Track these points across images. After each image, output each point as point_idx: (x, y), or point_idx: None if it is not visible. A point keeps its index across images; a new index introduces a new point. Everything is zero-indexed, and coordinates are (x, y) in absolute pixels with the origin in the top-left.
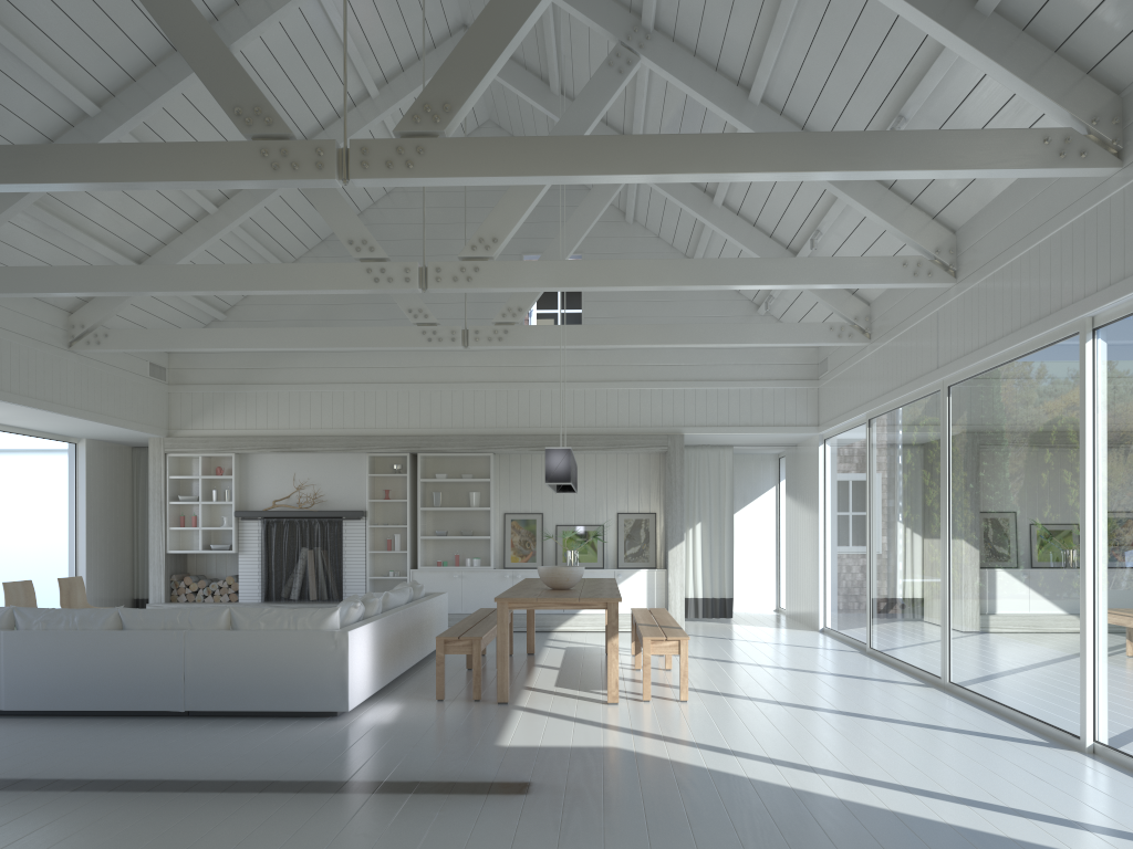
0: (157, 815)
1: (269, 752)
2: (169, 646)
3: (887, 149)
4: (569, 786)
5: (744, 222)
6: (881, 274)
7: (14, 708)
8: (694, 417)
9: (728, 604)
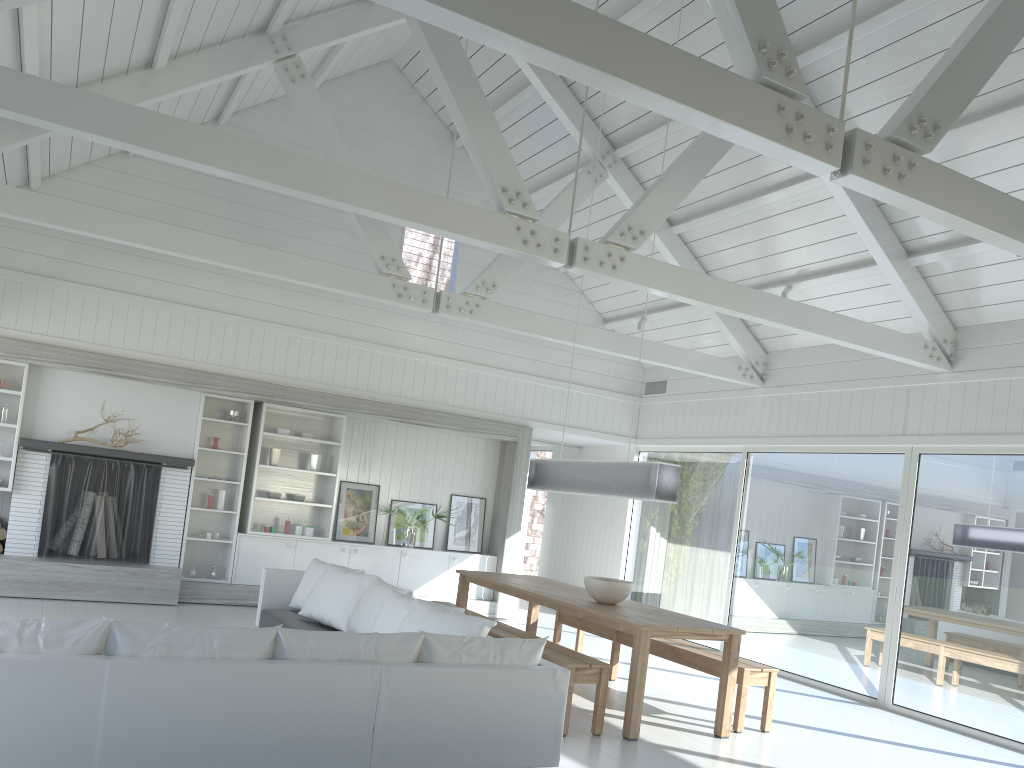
0: None
1: None
2: (360, 686)
3: None
4: None
5: (689, 254)
6: (910, 351)
7: None
8: (540, 412)
9: None
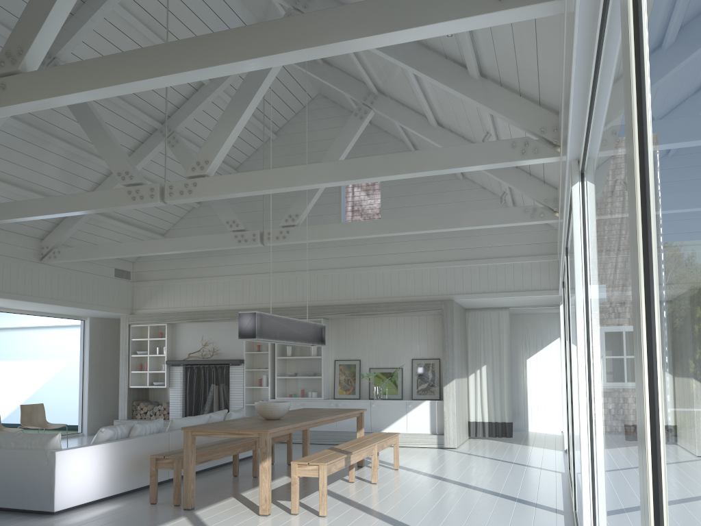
0: None
1: None
2: None
3: (337, 23)
4: None
5: (454, 136)
6: (493, 156)
7: None
8: (462, 287)
9: (508, 426)
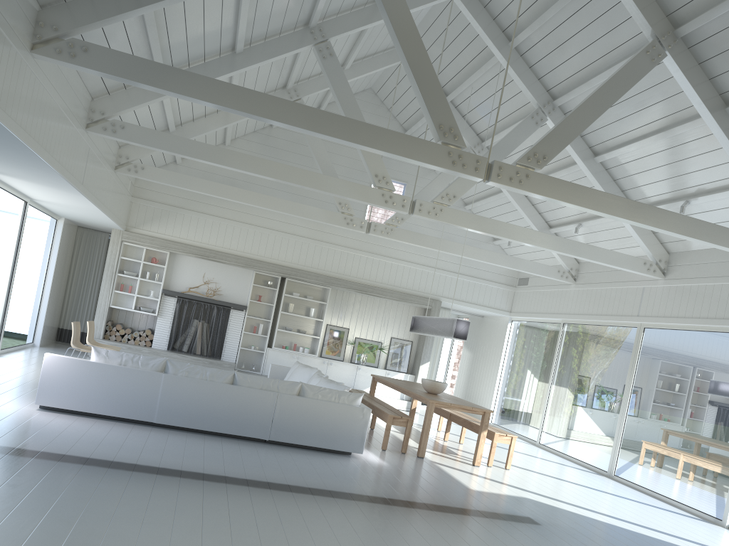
0: (391, 518)
1: (363, 478)
2: (267, 400)
3: (727, 237)
4: (550, 522)
5: (528, 202)
6: (633, 266)
7: (162, 422)
8: (448, 292)
9: None
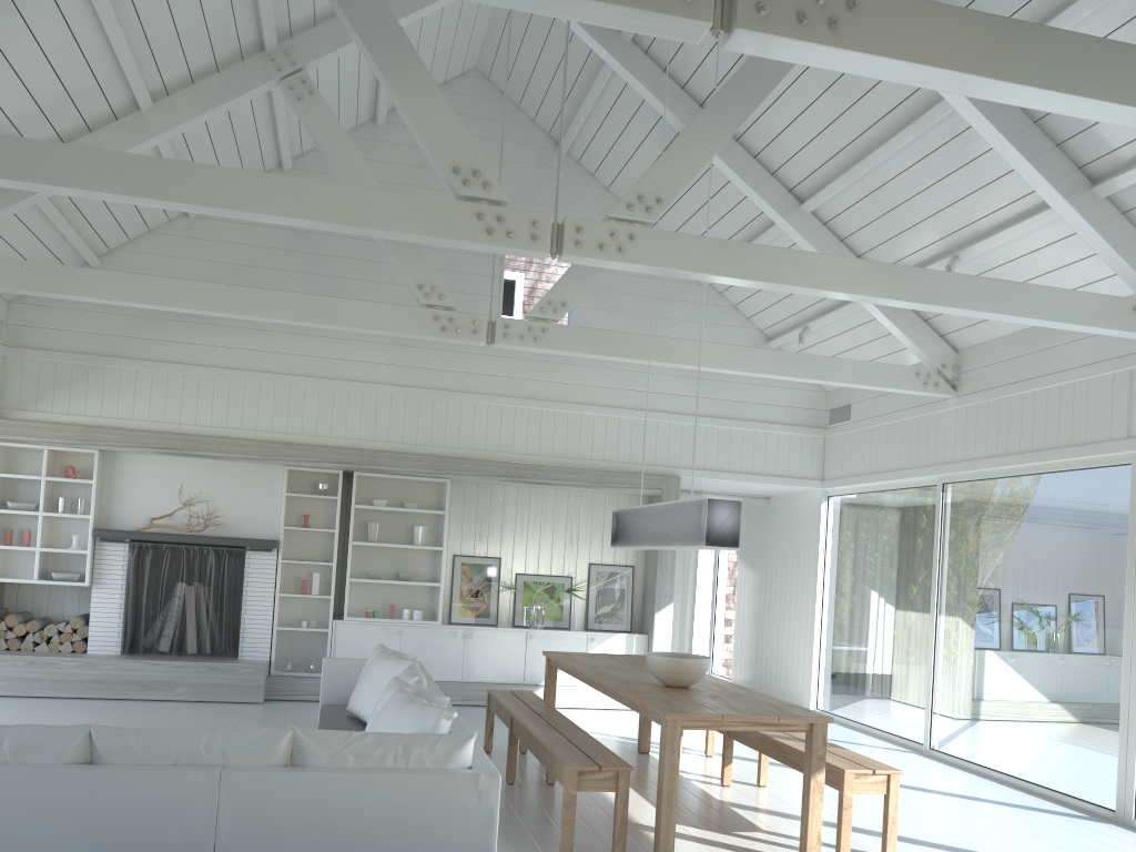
0: None
1: None
2: (191, 797)
3: None
4: None
5: (831, 236)
6: (1110, 317)
7: None
8: (691, 457)
9: None
